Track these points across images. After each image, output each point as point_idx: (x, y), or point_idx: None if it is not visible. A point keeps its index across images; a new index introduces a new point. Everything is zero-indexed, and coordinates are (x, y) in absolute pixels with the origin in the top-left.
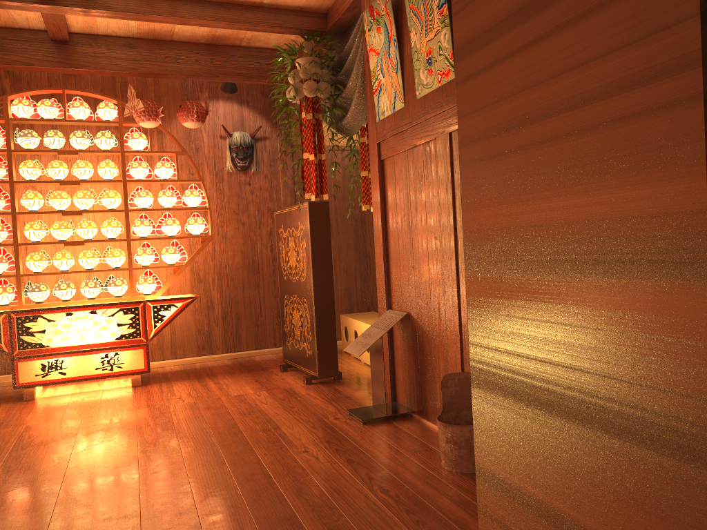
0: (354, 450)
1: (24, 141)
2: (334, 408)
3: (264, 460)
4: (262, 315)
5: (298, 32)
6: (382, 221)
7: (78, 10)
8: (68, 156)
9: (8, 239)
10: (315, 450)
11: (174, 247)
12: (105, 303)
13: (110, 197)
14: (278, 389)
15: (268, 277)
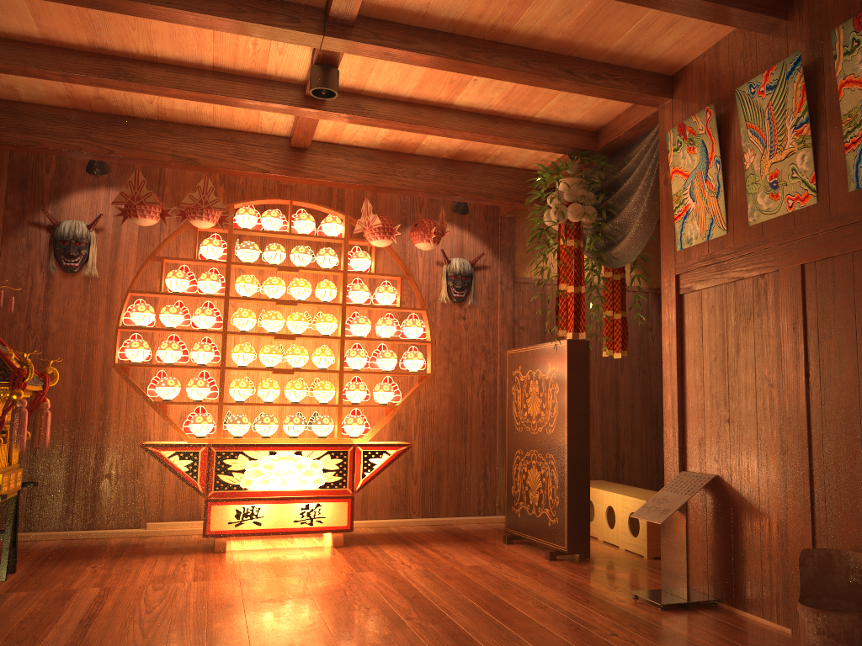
0: (675, 638)
1: (245, 253)
2: (608, 589)
3: (568, 640)
4: (466, 474)
5: (564, 151)
6: (677, 364)
7: (345, 116)
8: (286, 273)
9: (212, 362)
10: (625, 634)
11: (388, 384)
12: (312, 444)
13: (327, 321)
14: (518, 563)
15: (477, 429)
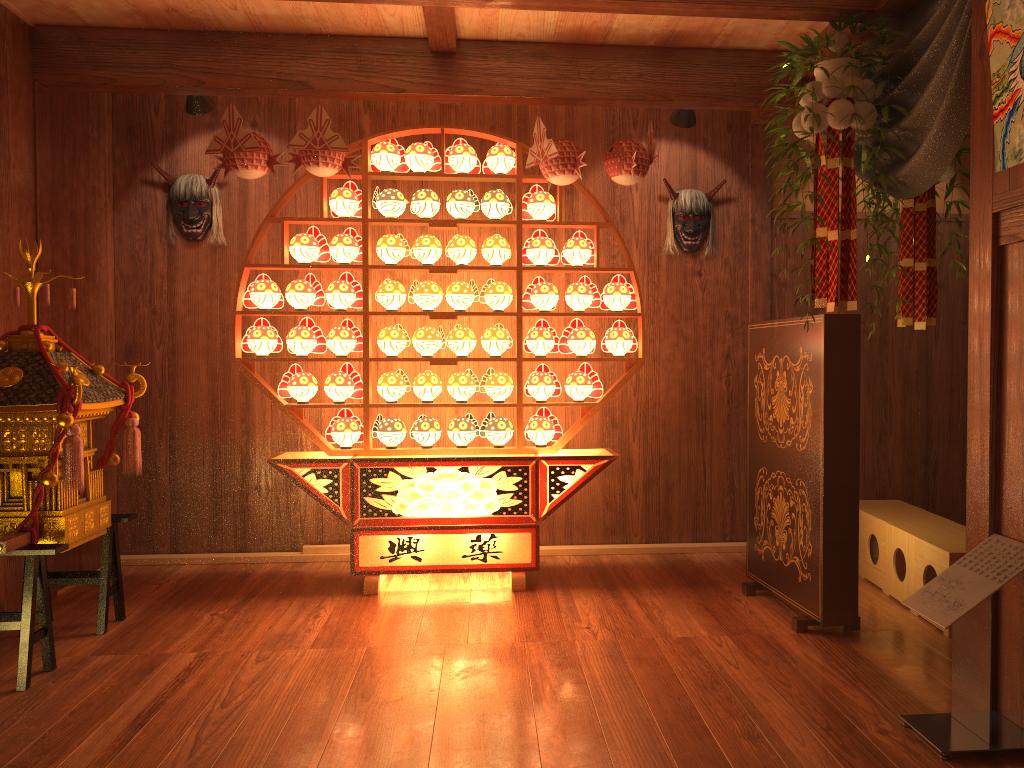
0: None
1: (385, 206)
2: (868, 701)
3: None
4: (705, 486)
5: (824, 16)
6: (991, 363)
7: None
8: (442, 228)
9: (356, 351)
10: None
11: (584, 374)
12: (482, 458)
13: (498, 292)
14: (750, 635)
15: (720, 426)
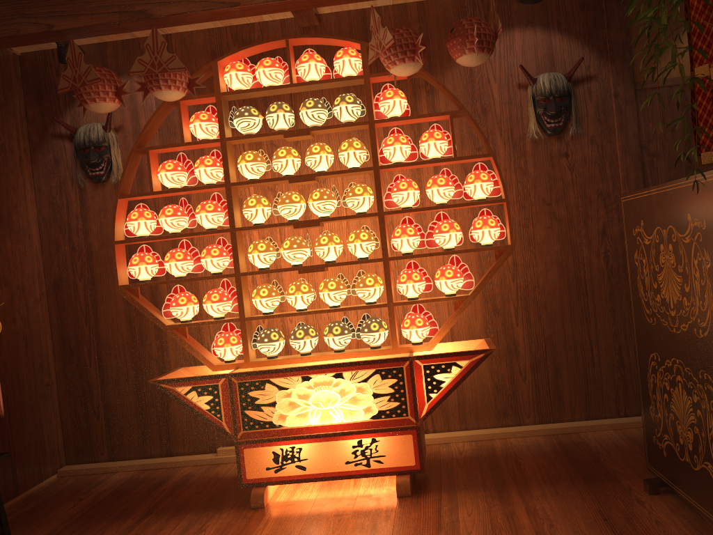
0: None
1: (240, 123)
2: None
3: None
4: (594, 364)
5: None
6: None
7: None
8: (298, 139)
9: (232, 267)
10: None
11: (453, 267)
12: (355, 362)
13: (357, 194)
14: None
15: (603, 302)
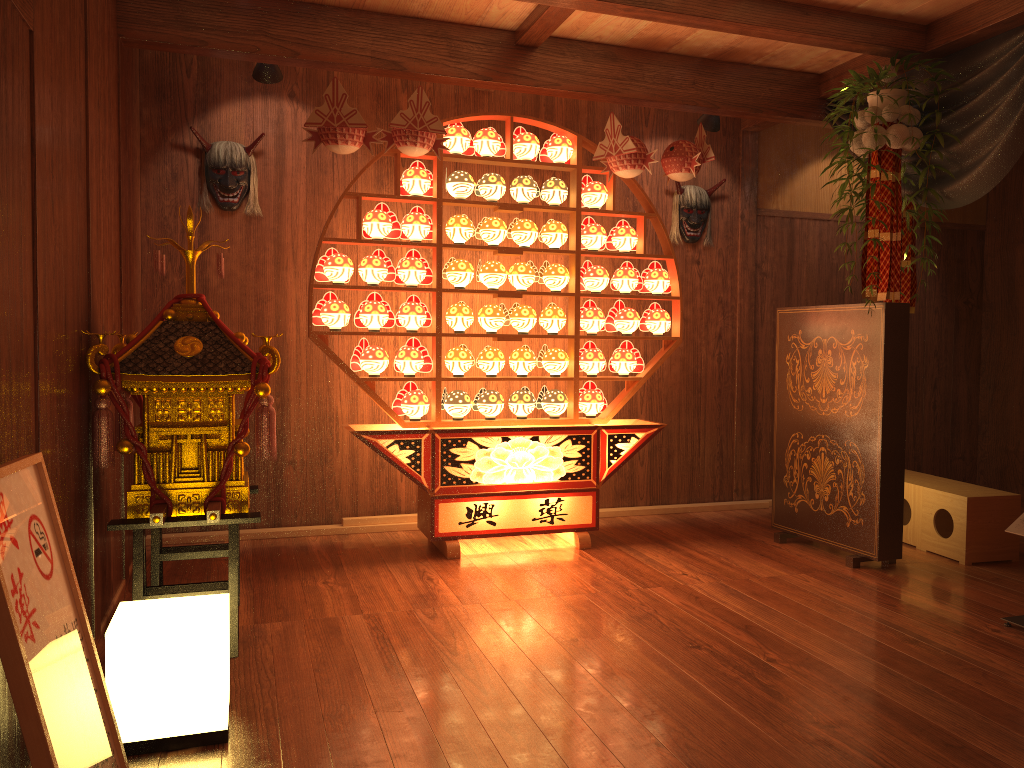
0: None
1: (459, 187)
2: (962, 612)
3: (991, 693)
4: (699, 453)
5: (883, 52)
6: None
7: (622, 7)
8: (506, 211)
9: (422, 326)
10: None
11: (630, 351)
12: (551, 427)
13: (559, 274)
14: (820, 572)
15: (712, 399)
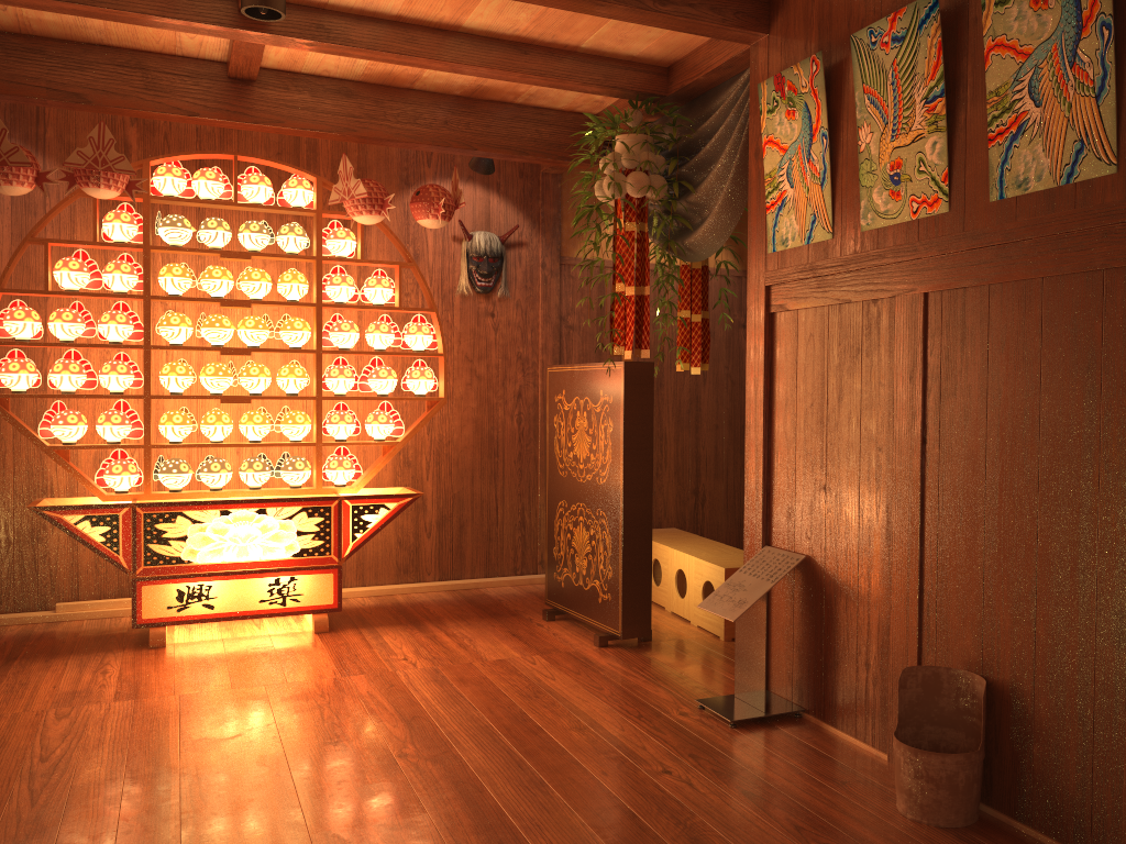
0: (744, 775)
1: (171, 233)
2: (668, 694)
3: (607, 784)
4: (498, 522)
5: (623, 94)
6: (764, 407)
7: (301, 41)
8: (233, 260)
9: (133, 387)
10: (681, 770)
11: (386, 413)
12: (281, 499)
13: (296, 328)
14: (558, 653)
15: (512, 463)
